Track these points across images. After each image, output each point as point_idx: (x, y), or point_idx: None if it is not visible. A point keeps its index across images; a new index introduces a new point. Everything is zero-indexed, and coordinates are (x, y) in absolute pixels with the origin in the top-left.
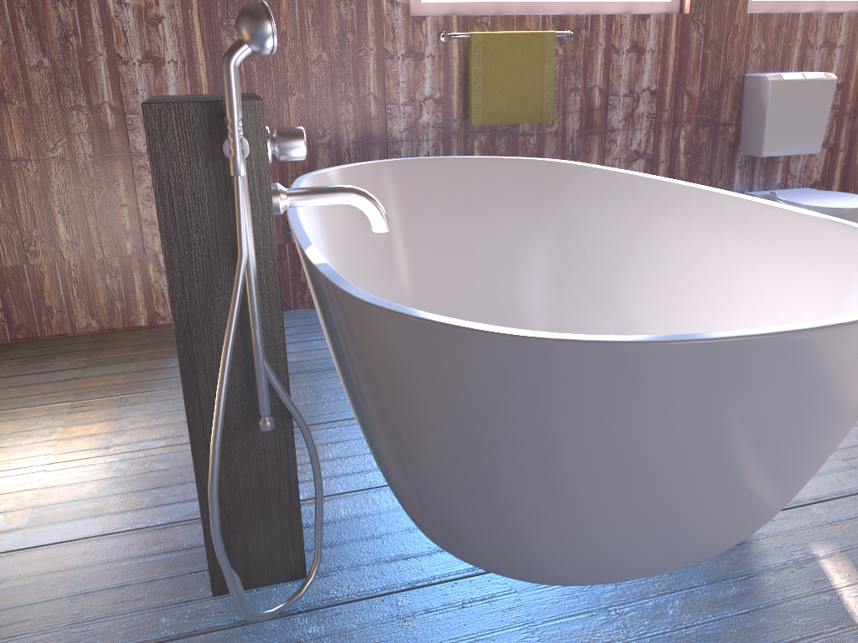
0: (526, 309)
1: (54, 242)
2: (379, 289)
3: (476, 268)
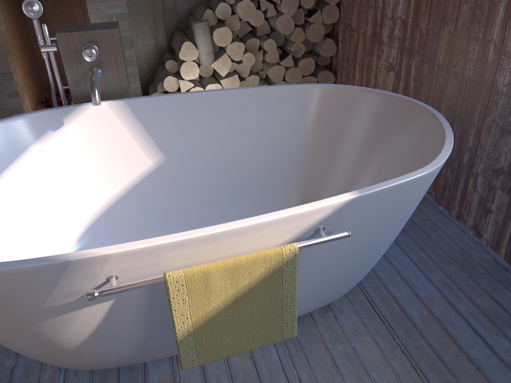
0: None
1: (354, 78)
2: (341, 181)
3: None
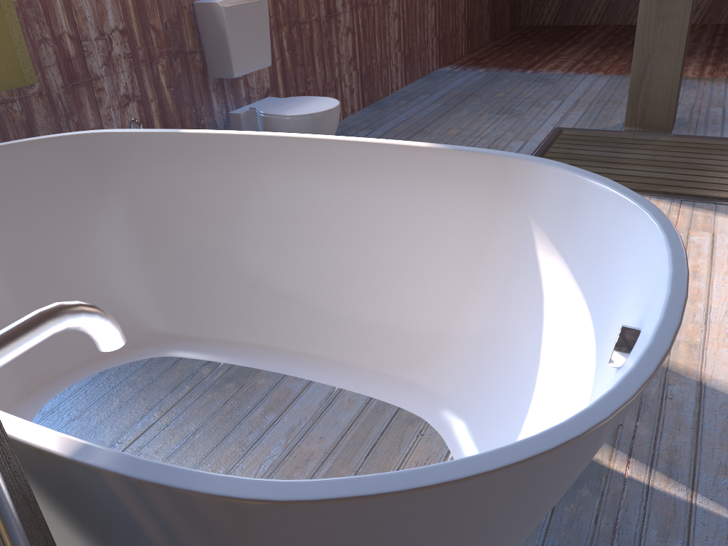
0: (123, 301)
1: None
2: None
3: (41, 278)
